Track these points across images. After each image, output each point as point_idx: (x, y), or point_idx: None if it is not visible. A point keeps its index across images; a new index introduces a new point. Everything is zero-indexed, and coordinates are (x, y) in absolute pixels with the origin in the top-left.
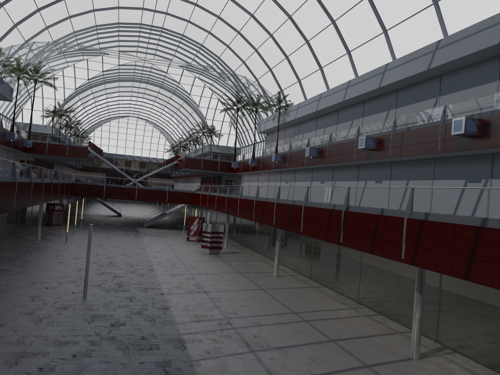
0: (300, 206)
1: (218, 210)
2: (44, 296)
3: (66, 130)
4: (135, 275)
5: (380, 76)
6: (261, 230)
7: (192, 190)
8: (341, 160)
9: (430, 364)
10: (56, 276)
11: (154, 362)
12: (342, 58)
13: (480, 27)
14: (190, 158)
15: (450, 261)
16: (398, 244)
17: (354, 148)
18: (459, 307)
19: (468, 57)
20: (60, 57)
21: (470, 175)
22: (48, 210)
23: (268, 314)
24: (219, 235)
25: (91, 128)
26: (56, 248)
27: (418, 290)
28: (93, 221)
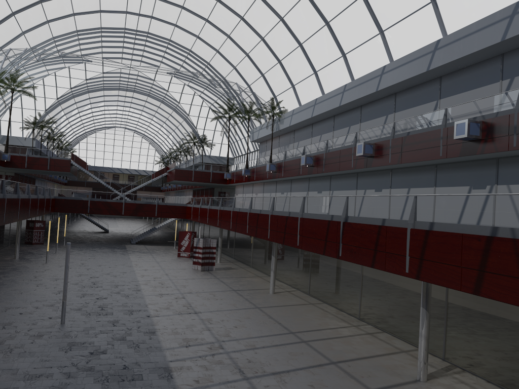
0: (296, 218)
1: (211, 224)
2: (17, 322)
3: (48, 142)
4: (119, 296)
5: (377, 79)
6: (256, 244)
7: (183, 203)
8: (338, 169)
9: (439, 386)
10: (33, 299)
11: None
12: (337, 61)
13: (481, 25)
14: (180, 169)
15: (459, 274)
16: (402, 257)
17: (352, 155)
18: (467, 323)
19: (469, 57)
20: (40, 65)
21: (474, 181)
22: (28, 228)
23: (264, 335)
24: (211, 250)
25: (75, 140)
26: (35, 269)
27: (424, 306)
28: (77, 238)
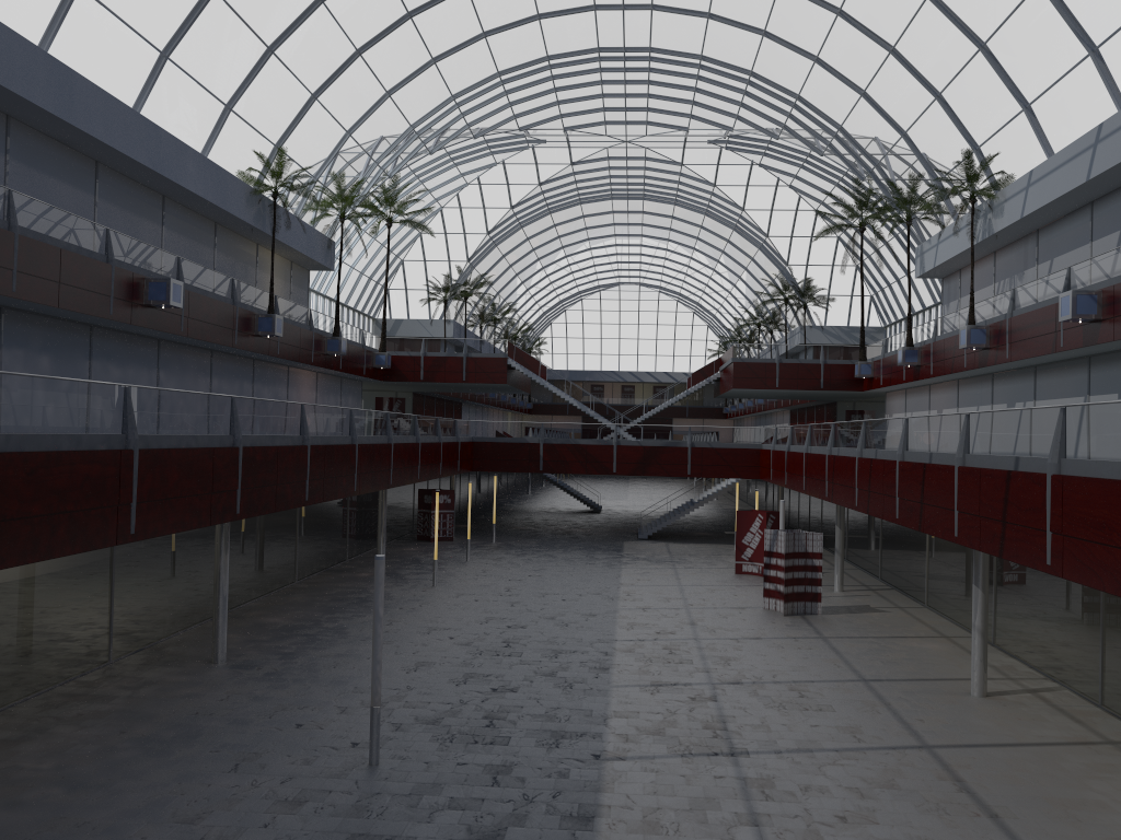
0: (1039, 477)
1: (811, 493)
2: (273, 754)
3: (481, 326)
4: (550, 686)
5: None
6: (936, 545)
7: (752, 441)
8: None
9: None
10: (349, 685)
11: None
12: None
13: None
14: (745, 362)
15: None
16: None
17: None
18: None
19: None
20: (446, 165)
21: None
22: (421, 506)
23: None
24: (811, 562)
25: (542, 320)
26: (402, 602)
27: None
28: (528, 527)
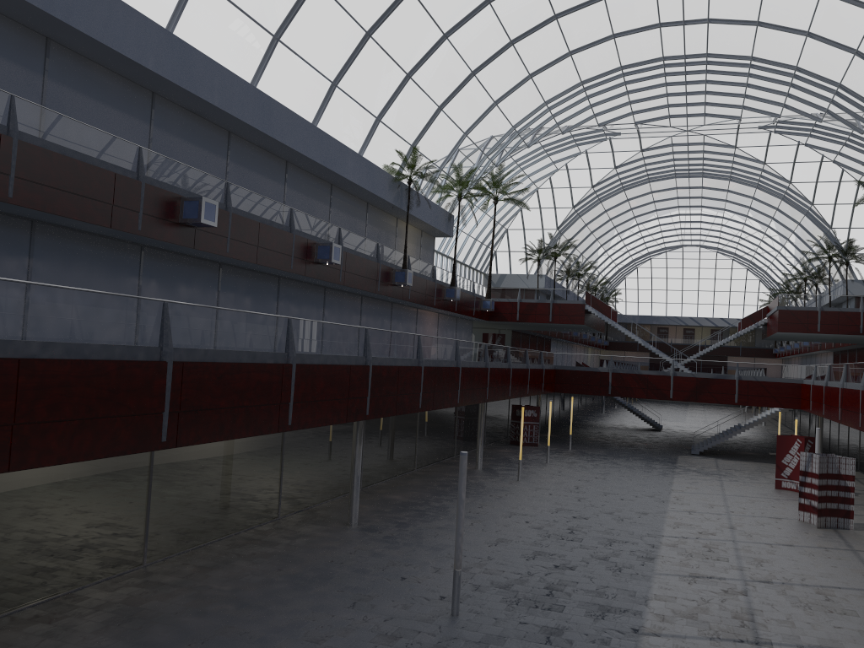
0: None
1: (846, 423)
2: (381, 598)
3: (567, 280)
4: (602, 568)
5: None
6: None
7: (794, 377)
8: None
9: None
10: (444, 551)
11: None
12: None
13: None
14: (789, 310)
15: None
16: None
17: None
18: None
19: None
20: (541, 155)
21: None
22: (513, 418)
23: None
24: (843, 483)
25: (617, 275)
26: (492, 491)
27: None
28: (599, 439)
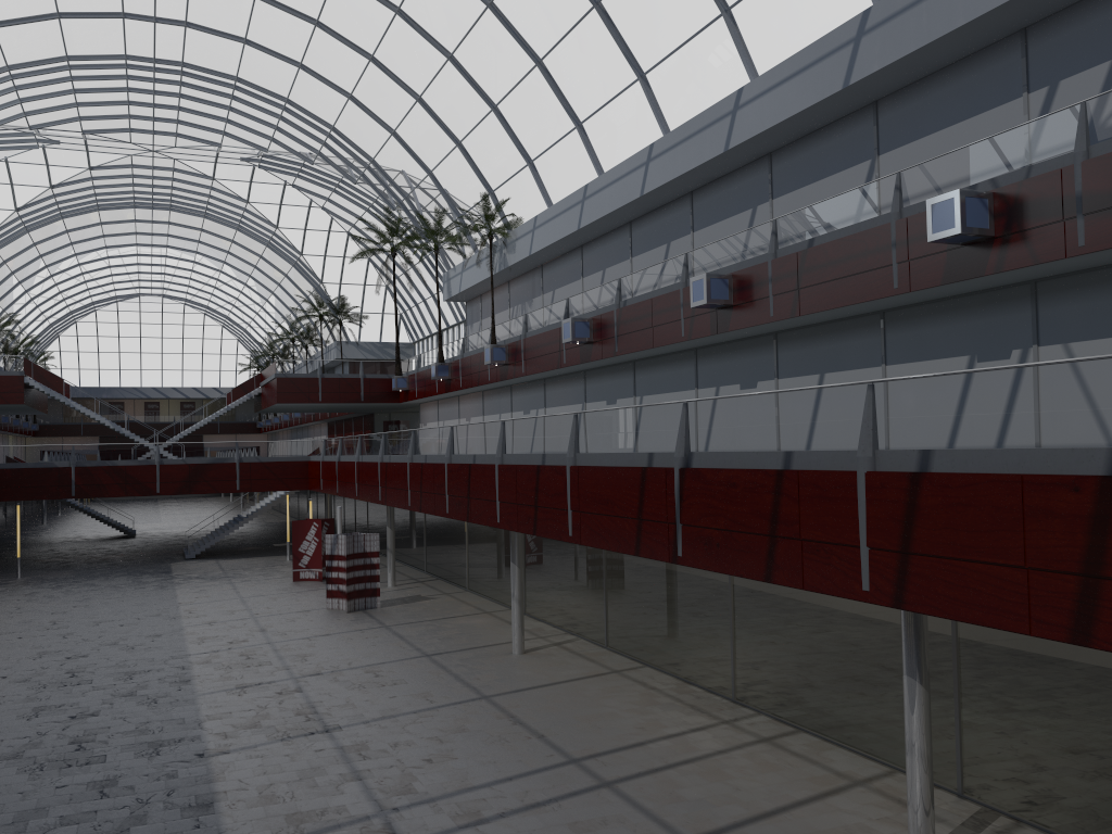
0: (561, 468)
1: (364, 498)
2: None
3: None
4: (133, 705)
5: (725, 124)
6: (475, 536)
7: (300, 454)
8: (651, 343)
9: None
10: None
11: None
12: (626, 93)
13: None
14: (289, 378)
15: (1022, 590)
16: (848, 551)
17: (681, 309)
18: (1016, 699)
19: (945, 43)
20: None
21: (980, 343)
22: None
23: (503, 778)
24: (369, 561)
25: (49, 332)
26: None
27: (912, 672)
28: (56, 558)
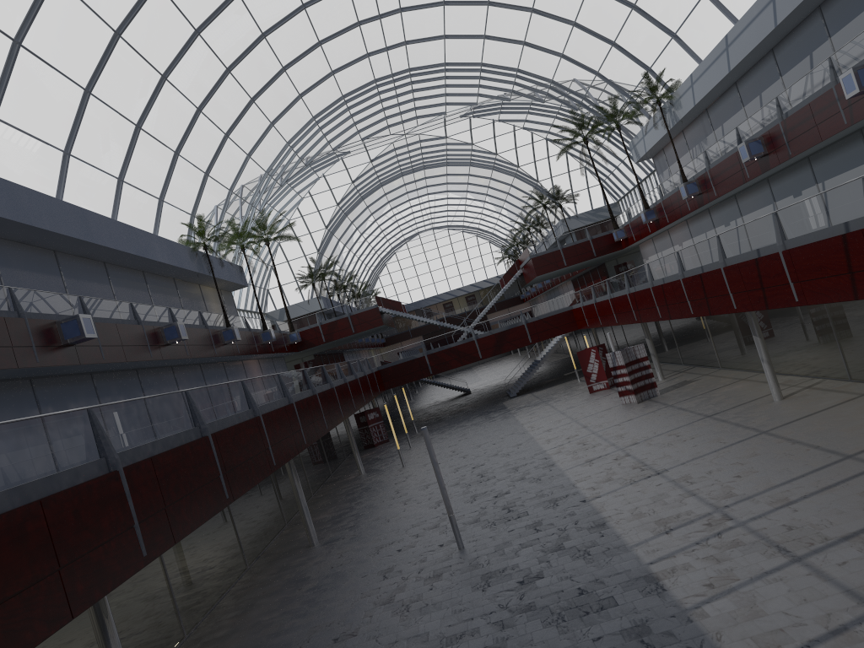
0: (775, 255)
1: (623, 322)
2: (399, 565)
3: (338, 294)
4: (527, 483)
5: None
6: (715, 327)
7: (565, 306)
8: (818, 138)
9: None
10: (407, 525)
11: (617, 631)
12: None
13: None
14: (539, 256)
15: None
16: None
17: (838, 103)
18: None
19: None
20: (286, 190)
21: None
22: (360, 425)
23: (797, 476)
24: (642, 364)
25: (372, 276)
26: (393, 480)
27: None
28: (431, 417)
